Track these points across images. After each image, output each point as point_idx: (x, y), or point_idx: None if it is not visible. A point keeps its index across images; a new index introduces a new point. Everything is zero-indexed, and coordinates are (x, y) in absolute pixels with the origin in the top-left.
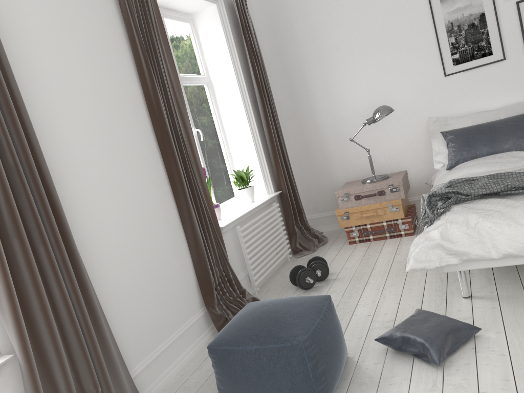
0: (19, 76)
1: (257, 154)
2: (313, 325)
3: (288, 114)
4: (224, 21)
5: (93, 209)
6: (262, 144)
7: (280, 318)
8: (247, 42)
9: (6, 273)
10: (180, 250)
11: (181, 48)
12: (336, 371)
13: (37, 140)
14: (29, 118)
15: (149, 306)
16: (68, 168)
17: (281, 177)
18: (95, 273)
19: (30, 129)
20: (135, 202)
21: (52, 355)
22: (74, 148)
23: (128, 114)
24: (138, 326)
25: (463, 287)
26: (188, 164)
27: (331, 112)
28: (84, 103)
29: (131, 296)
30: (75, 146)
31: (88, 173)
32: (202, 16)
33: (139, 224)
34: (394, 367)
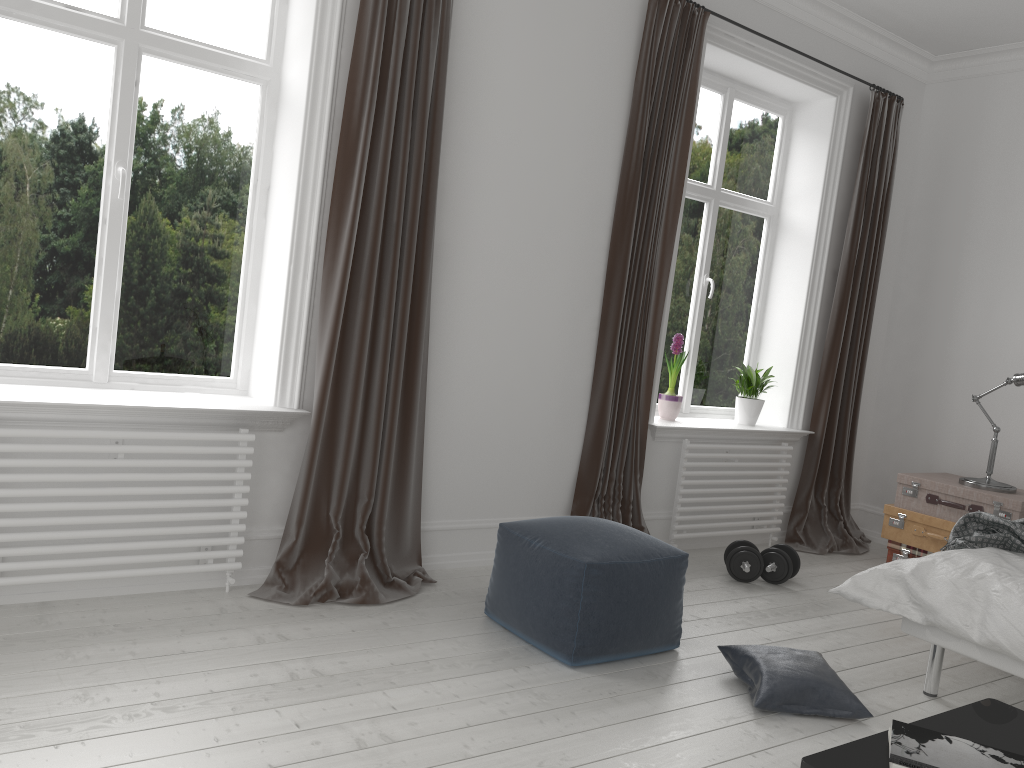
0: (454, 131)
1: (798, 356)
2: (620, 560)
3: (904, 318)
4: (839, 128)
5: (473, 313)
6: (816, 344)
7: (592, 534)
8: (866, 173)
9: (336, 327)
10: (570, 423)
11: (748, 151)
12: (623, 635)
13: (434, 208)
14: (437, 181)
15: (488, 464)
16: (464, 253)
17: (823, 410)
18: (439, 385)
19: (432, 193)
20: (534, 331)
21: (342, 435)
22: (483, 233)
23: (579, 217)
24: (462, 477)
25: (928, 674)
26: (640, 315)
27: (980, 341)
28: (522, 184)
29: (471, 437)
30: (486, 231)
31: (486, 268)
32: (808, 110)
33: (526, 360)
34: (710, 685)
